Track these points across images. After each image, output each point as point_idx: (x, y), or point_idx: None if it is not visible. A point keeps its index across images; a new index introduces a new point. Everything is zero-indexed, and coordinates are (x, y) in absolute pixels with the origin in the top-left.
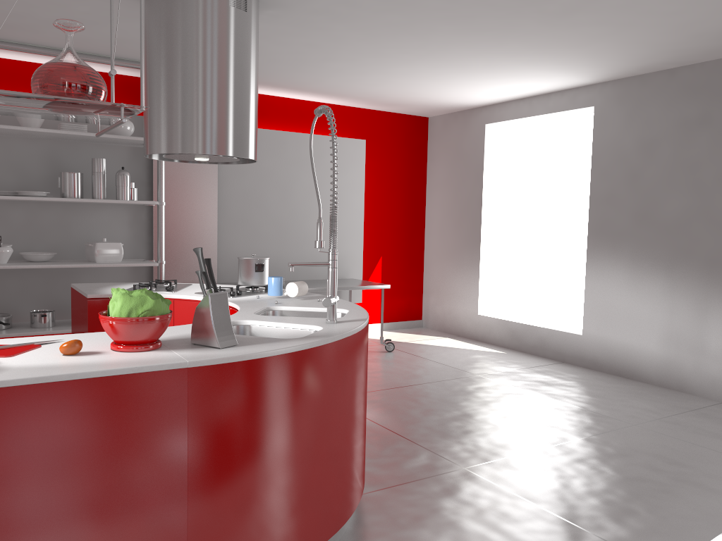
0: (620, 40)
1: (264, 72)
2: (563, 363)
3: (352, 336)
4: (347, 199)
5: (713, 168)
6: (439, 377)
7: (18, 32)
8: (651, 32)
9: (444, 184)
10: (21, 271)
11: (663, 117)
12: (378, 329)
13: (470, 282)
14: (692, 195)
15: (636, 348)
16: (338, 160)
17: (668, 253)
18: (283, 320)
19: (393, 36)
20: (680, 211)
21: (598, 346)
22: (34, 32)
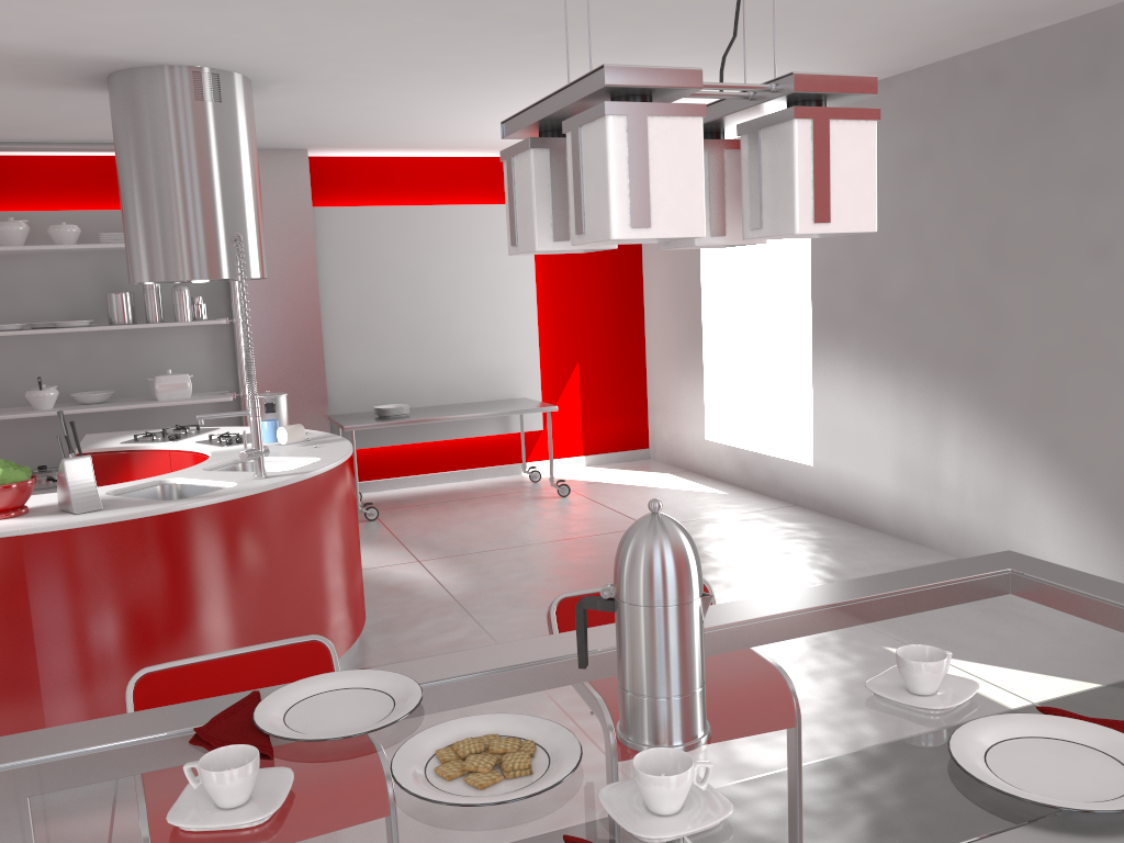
0: (757, 61)
1: (352, 136)
2: (794, 506)
3: (264, 493)
4: (510, 288)
5: (936, 223)
6: (594, 530)
7: (31, 133)
8: (782, 49)
9: (660, 255)
10: (81, 415)
11: (882, 151)
12: (580, 464)
13: (695, 394)
14: (916, 263)
15: (869, 483)
16: (492, 236)
17: (895, 348)
18: (214, 477)
19: (455, 90)
20: (905, 286)
21: (831, 481)
22: (47, 130)
